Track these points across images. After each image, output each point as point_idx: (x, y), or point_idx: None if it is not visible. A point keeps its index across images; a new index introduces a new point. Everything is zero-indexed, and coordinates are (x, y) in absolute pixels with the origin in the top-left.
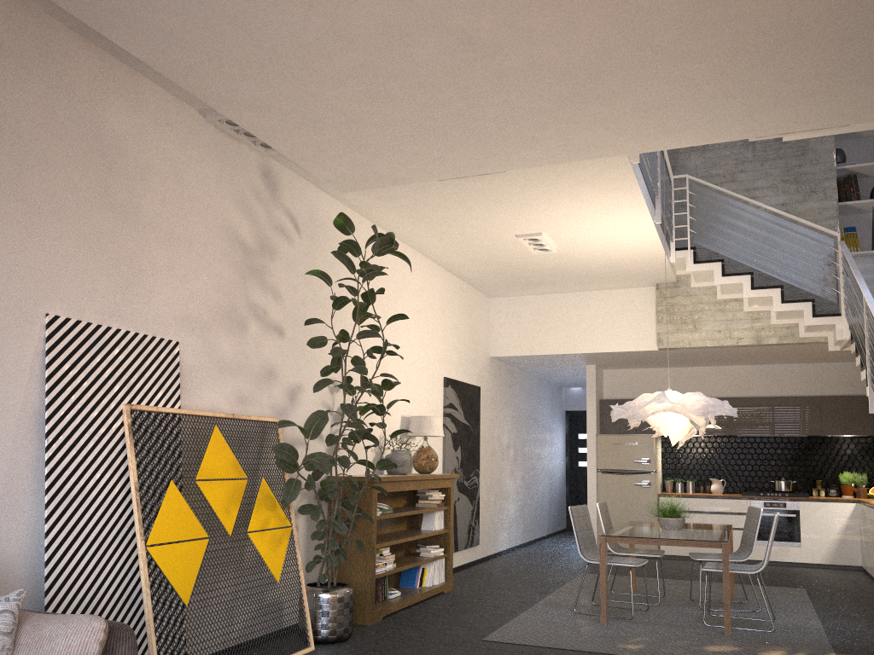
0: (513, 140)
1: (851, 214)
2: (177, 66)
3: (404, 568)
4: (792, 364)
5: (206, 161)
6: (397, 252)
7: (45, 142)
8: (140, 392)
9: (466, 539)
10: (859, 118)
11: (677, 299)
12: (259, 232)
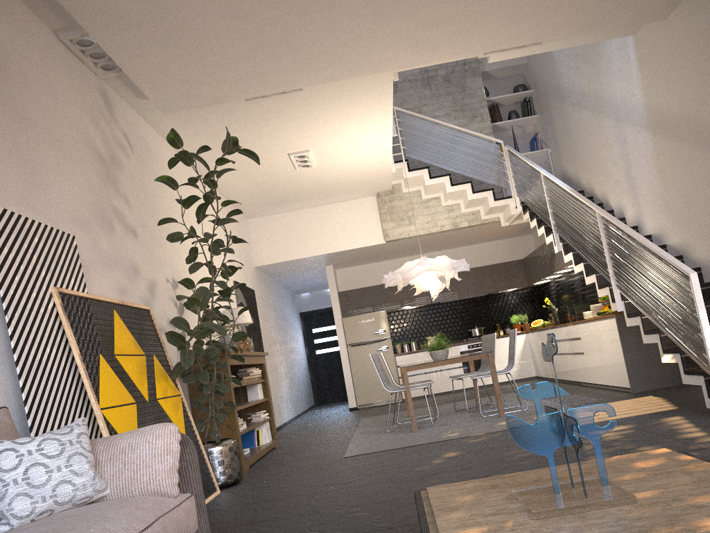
0: (323, 56)
1: (497, 132)
2: None
3: (251, 428)
4: (468, 246)
5: (64, 77)
6: (245, 149)
7: None
8: (59, 278)
9: None
10: (553, 36)
11: (394, 203)
12: (108, 145)
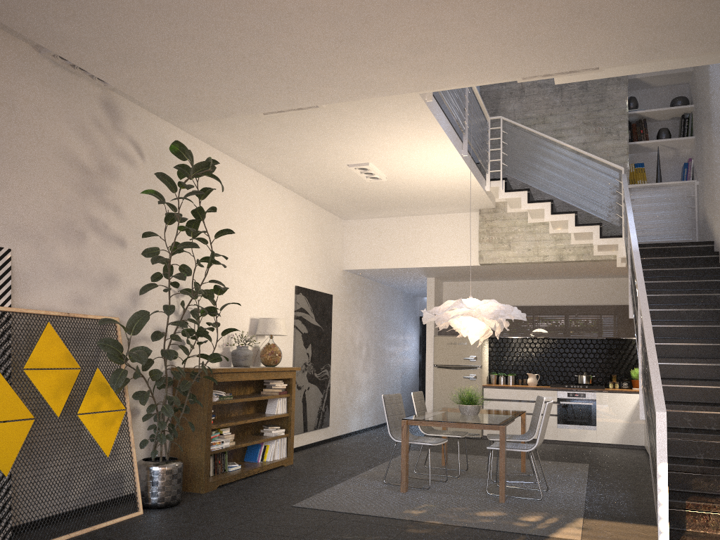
0: (311, 77)
1: (642, 152)
2: None
3: (242, 445)
4: (596, 279)
5: (41, 92)
6: (211, 174)
7: None
8: None
9: (316, 422)
10: (601, 62)
11: (495, 223)
12: (99, 156)
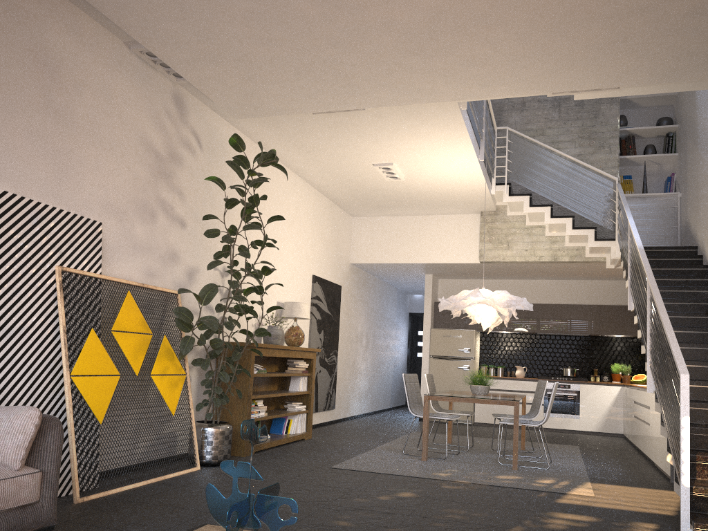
0: (370, 83)
1: (629, 166)
2: (109, 3)
3: (273, 417)
4: (581, 280)
5: (129, 83)
6: (277, 164)
7: (1, 53)
8: (69, 258)
9: (324, 403)
10: (625, 83)
11: (496, 224)
12: (169, 144)
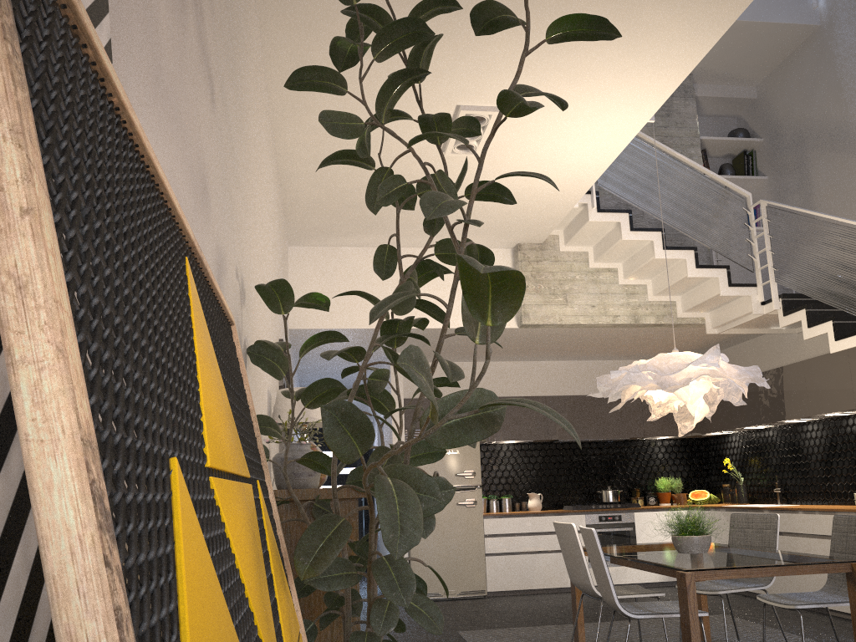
0: None
1: None
2: None
3: None
4: (603, 361)
5: None
6: None
7: None
8: None
9: None
10: None
11: (544, 265)
12: None
